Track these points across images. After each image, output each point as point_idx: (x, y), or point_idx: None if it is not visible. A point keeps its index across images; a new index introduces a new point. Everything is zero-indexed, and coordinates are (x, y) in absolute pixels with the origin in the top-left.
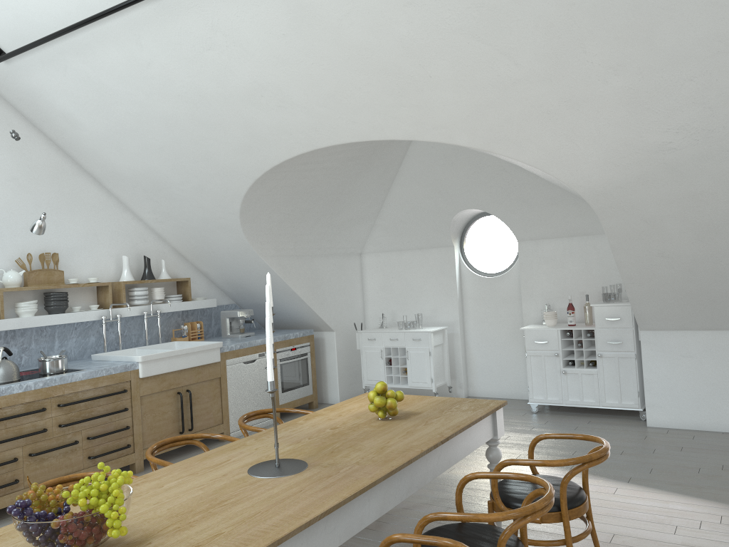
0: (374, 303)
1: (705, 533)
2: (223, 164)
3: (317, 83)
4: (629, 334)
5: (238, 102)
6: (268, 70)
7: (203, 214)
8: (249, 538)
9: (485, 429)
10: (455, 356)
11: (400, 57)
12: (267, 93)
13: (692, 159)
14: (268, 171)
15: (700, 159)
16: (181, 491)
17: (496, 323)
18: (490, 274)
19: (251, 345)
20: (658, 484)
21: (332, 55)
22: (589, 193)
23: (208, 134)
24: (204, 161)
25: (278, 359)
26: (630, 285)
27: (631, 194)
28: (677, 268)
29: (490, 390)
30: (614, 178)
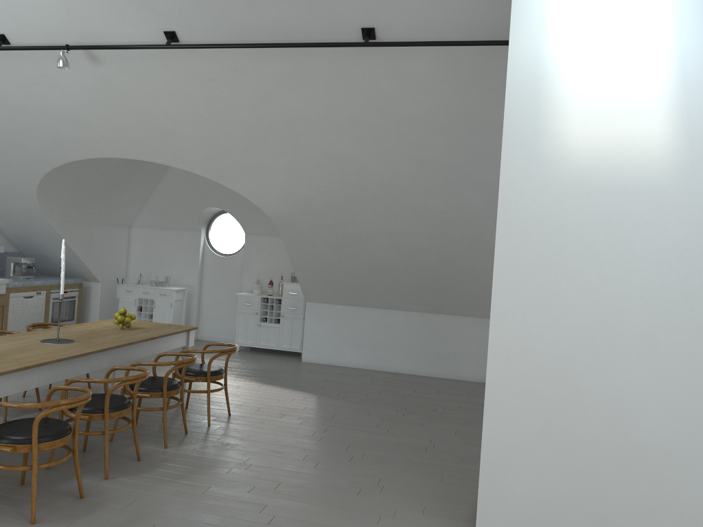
0: (135, 264)
1: (292, 403)
2: (31, 153)
3: (109, 121)
4: (301, 303)
5: (51, 119)
6: (77, 106)
7: (6, 183)
8: (45, 358)
9: (181, 340)
10: (191, 310)
11: (164, 120)
12: (74, 118)
13: (323, 206)
14: (66, 164)
15: (326, 207)
16: (4, 345)
17: (224, 289)
18: (225, 254)
19: (31, 285)
20: (285, 385)
21: (121, 109)
22: (272, 215)
23: (23, 132)
24: (16, 148)
25: (52, 298)
26: (298, 272)
27: (294, 219)
28: (322, 265)
29: (213, 336)
30: (285, 209)
